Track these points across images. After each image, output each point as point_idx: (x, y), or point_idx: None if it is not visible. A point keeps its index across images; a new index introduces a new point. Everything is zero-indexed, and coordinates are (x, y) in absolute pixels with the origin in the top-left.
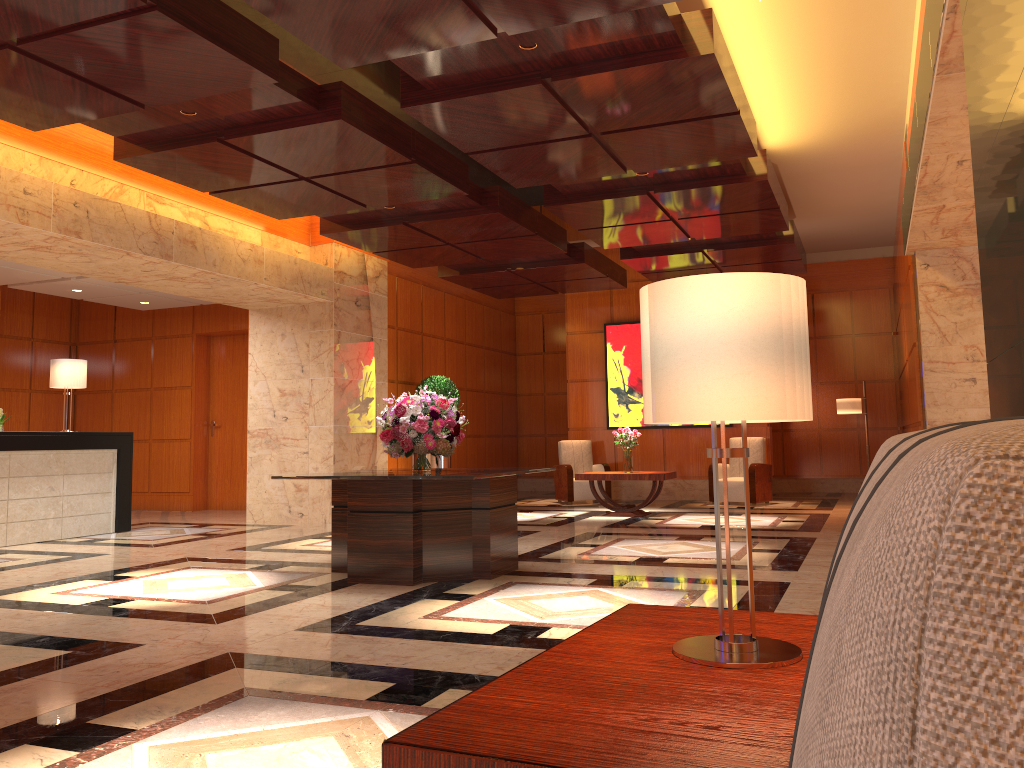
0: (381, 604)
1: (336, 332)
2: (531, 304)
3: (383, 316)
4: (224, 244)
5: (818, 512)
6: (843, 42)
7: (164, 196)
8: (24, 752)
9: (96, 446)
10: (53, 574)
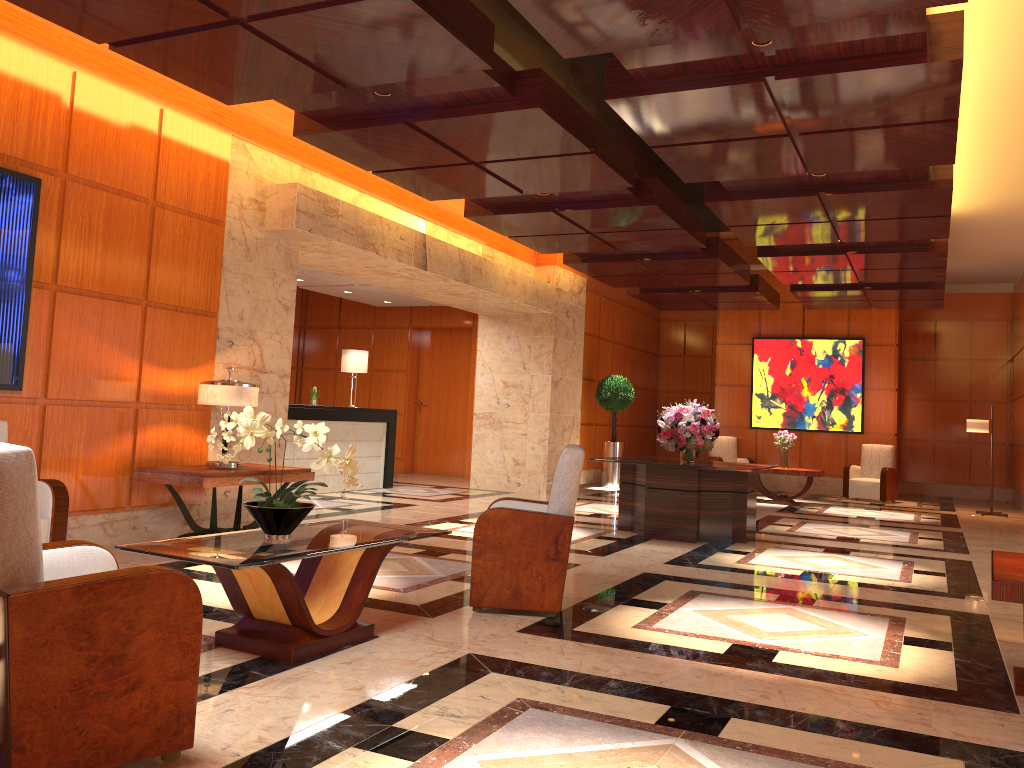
0: (693, 553)
1: (554, 338)
2: (674, 312)
3: (582, 324)
4: (496, 270)
5: (945, 512)
6: (1023, 154)
7: (457, 232)
8: (627, 607)
9: (376, 420)
10: (412, 516)
